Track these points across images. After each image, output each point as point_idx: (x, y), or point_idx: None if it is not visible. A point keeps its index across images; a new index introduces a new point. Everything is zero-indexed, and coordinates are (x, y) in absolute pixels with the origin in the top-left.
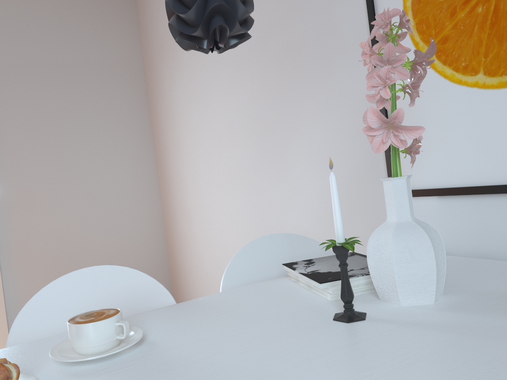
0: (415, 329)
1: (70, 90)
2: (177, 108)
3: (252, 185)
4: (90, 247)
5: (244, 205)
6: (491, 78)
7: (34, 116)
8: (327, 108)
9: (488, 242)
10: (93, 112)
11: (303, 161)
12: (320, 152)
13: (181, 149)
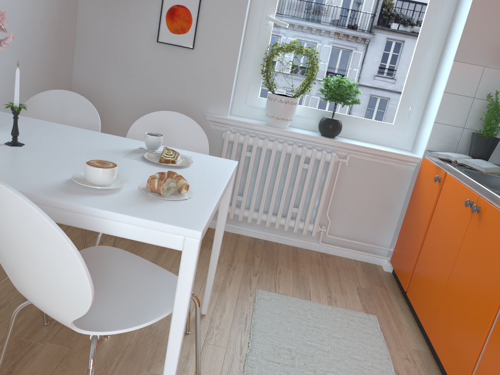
0: (28, 137)
1: None
2: None
3: None
4: None
5: None
6: None
7: None
8: None
9: None
10: None
11: None
12: None
13: None
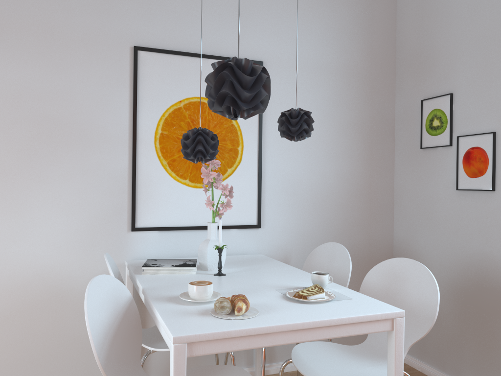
0: (242, 272)
1: None
2: None
3: None
4: None
5: None
6: (192, 183)
7: None
8: (84, 171)
9: (180, 251)
10: None
11: (48, 203)
12: (70, 199)
13: None
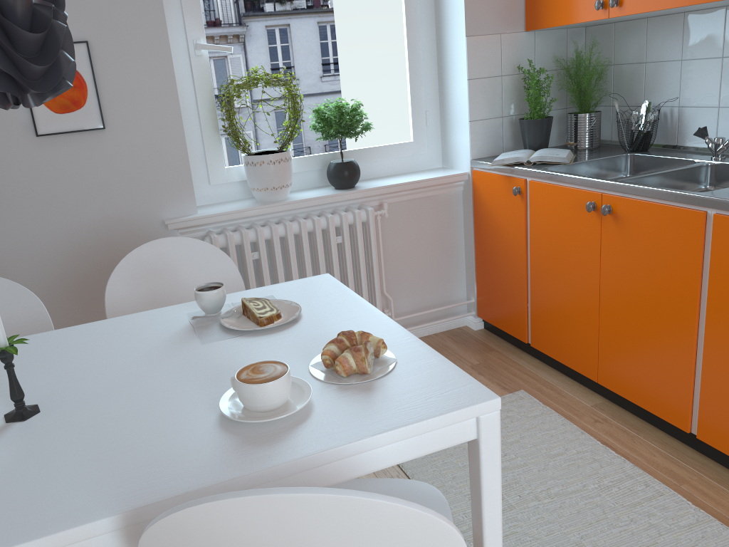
0: None
1: None
2: None
3: None
4: None
5: None
6: None
7: None
8: None
9: None
10: None
11: None
12: None
13: None
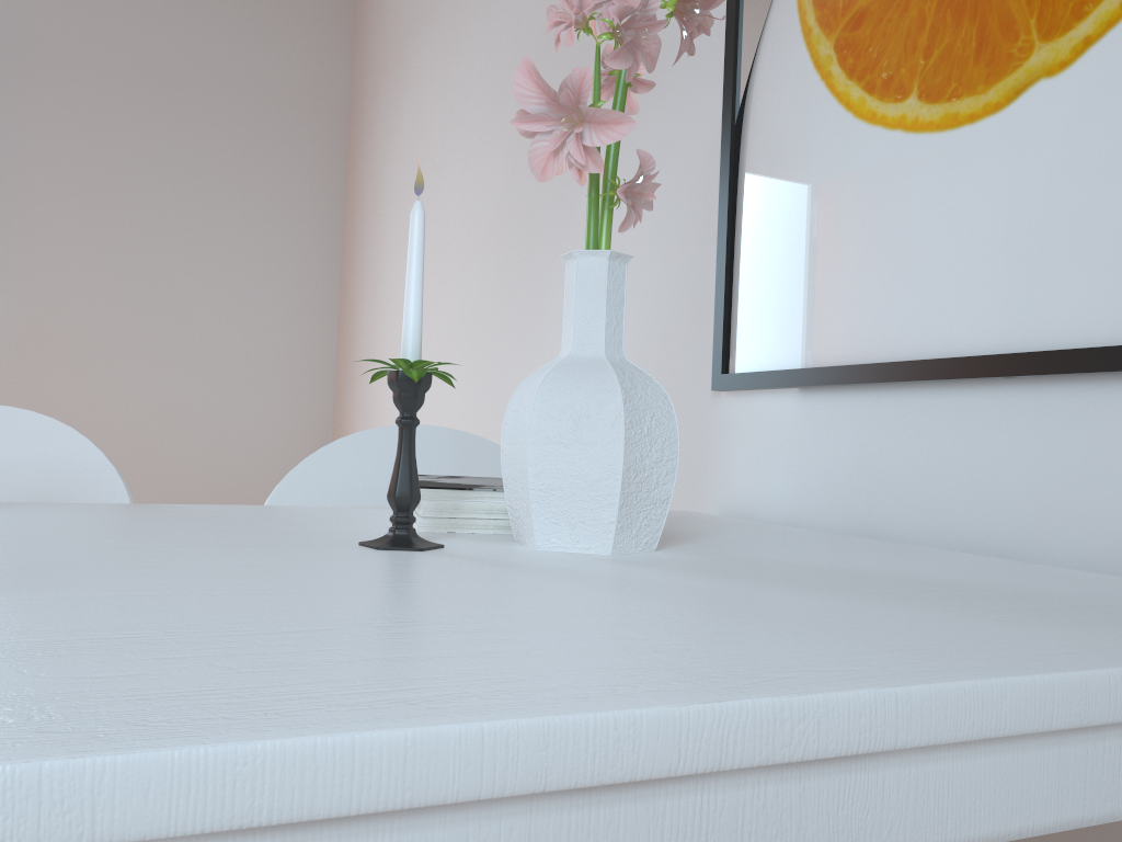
0: (491, 568)
1: (179, 124)
2: (388, 192)
3: (485, 363)
4: (159, 466)
5: (466, 407)
6: (930, 107)
7: (92, 165)
8: None
9: (876, 502)
10: (221, 180)
11: None
12: None
13: (382, 282)
